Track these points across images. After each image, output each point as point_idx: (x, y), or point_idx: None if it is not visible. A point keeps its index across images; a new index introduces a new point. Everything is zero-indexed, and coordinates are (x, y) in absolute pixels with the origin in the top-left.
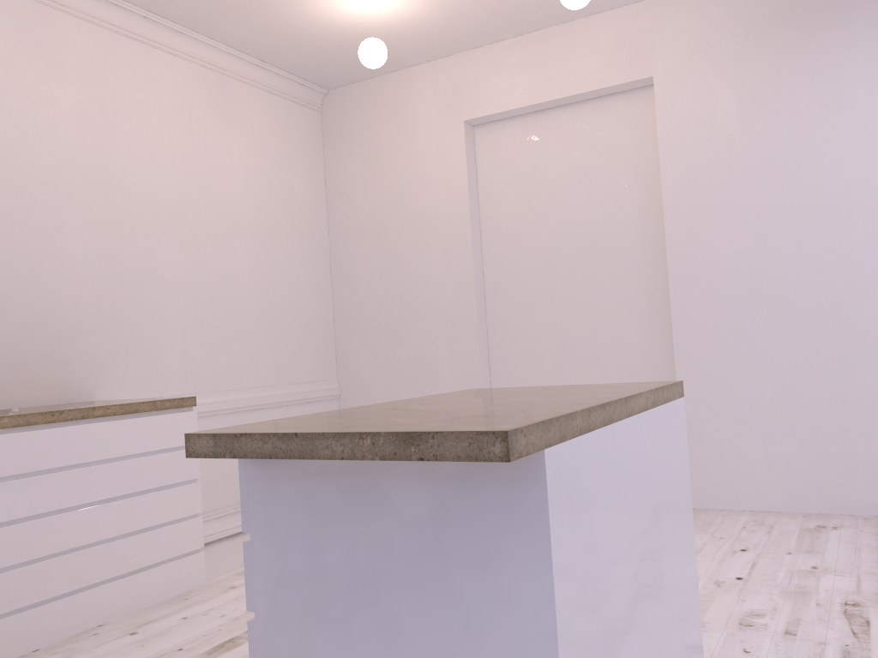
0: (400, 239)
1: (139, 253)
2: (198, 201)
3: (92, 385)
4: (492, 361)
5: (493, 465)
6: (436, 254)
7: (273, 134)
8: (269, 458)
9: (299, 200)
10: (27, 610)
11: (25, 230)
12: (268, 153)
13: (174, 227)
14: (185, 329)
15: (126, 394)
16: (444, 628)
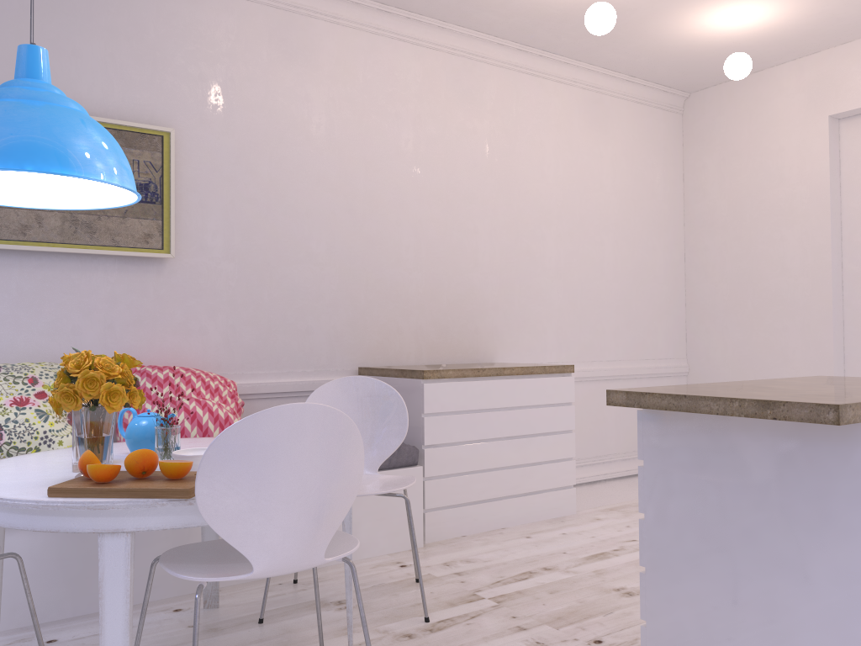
0: (755, 231)
1: (528, 247)
2: (574, 203)
3: (492, 350)
4: (847, 350)
5: (828, 429)
6: (792, 246)
7: (637, 140)
8: (665, 410)
9: (658, 196)
10: (459, 507)
11: (453, 232)
12: (633, 157)
13: (555, 225)
14: (560, 309)
15: (516, 359)
16: (785, 538)
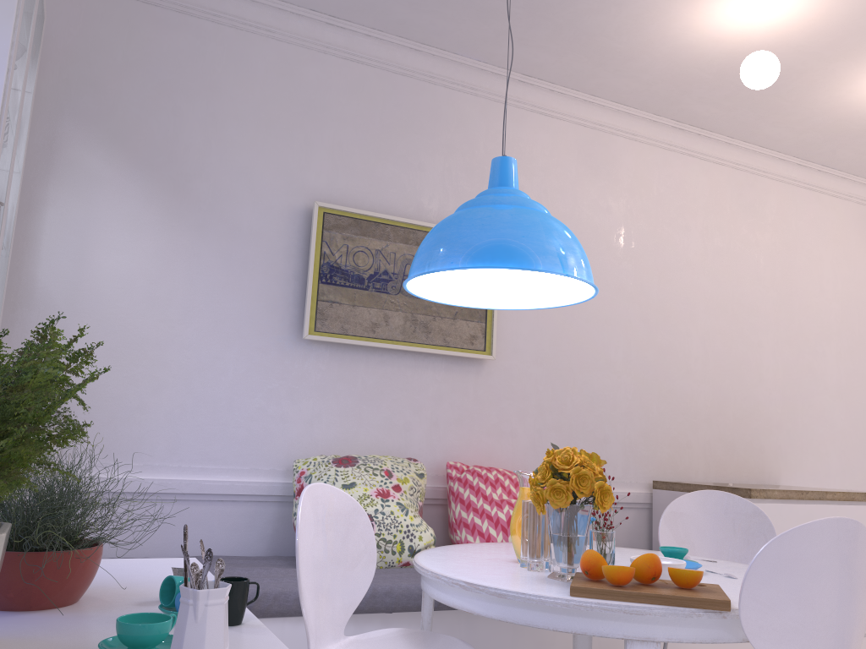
0: None
1: (810, 364)
2: (853, 319)
3: (777, 471)
4: None
5: None
6: None
7: None
8: None
9: None
10: None
11: (738, 345)
12: None
13: (835, 342)
14: (842, 431)
15: (800, 482)
16: None
